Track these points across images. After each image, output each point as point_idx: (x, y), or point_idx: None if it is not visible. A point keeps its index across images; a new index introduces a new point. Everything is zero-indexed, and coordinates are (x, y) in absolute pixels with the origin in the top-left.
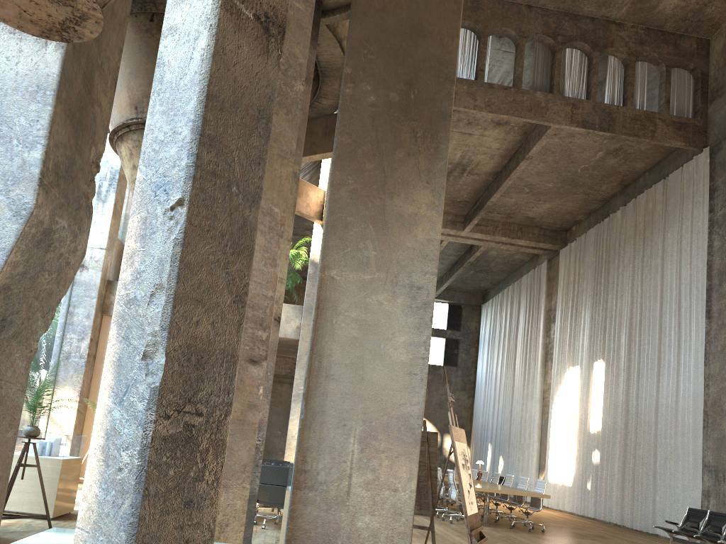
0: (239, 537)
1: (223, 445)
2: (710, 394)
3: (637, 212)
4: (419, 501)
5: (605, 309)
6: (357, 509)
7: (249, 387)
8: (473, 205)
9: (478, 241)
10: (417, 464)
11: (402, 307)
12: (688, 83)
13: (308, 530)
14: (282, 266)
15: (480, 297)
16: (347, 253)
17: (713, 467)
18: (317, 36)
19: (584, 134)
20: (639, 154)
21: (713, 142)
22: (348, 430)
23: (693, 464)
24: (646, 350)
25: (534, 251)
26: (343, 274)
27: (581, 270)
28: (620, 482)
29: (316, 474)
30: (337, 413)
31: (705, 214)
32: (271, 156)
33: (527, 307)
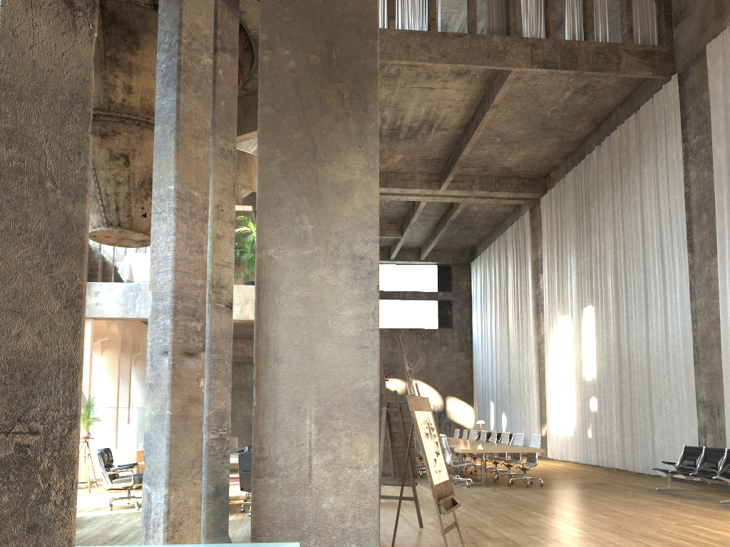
0: (195, 534)
1: (71, 462)
2: (698, 329)
3: (612, 150)
4: (399, 473)
5: (590, 254)
6: (321, 491)
7: (189, 381)
8: (446, 161)
9: (456, 199)
10: (377, 438)
11: (346, 279)
12: (650, 9)
13: (272, 518)
14: (228, 250)
15: (468, 255)
16: (283, 230)
17: (707, 402)
18: (237, 3)
19: (548, 75)
20: (608, 89)
21: (681, 67)
22: (303, 412)
23: (688, 401)
24: (633, 291)
25: (515, 202)
26: (281, 252)
27: (563, 216)
28: (619, 426)
29: (275, 460)
30: (290, 396)
31: (679, 144)
32: (184, 138)
33: (514, 259)
